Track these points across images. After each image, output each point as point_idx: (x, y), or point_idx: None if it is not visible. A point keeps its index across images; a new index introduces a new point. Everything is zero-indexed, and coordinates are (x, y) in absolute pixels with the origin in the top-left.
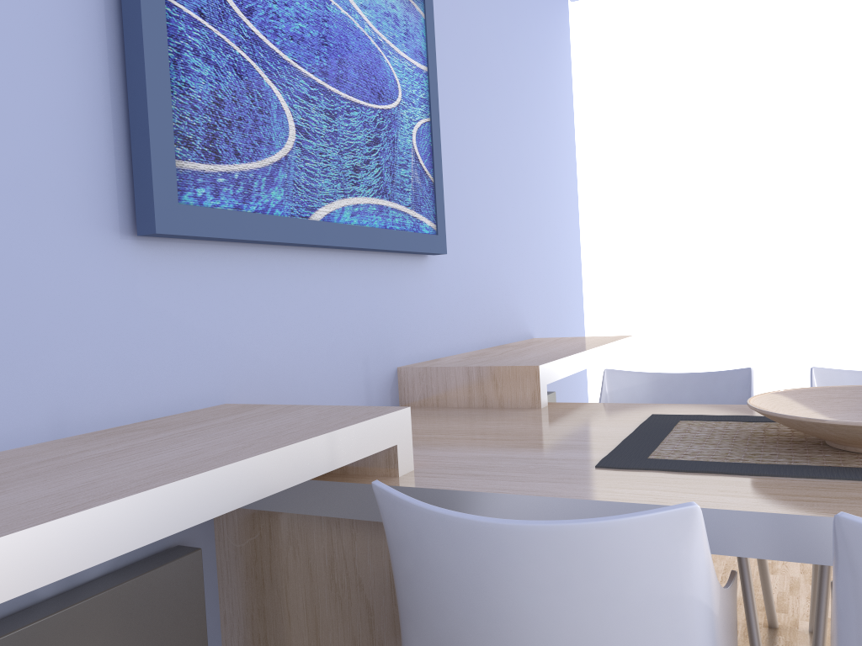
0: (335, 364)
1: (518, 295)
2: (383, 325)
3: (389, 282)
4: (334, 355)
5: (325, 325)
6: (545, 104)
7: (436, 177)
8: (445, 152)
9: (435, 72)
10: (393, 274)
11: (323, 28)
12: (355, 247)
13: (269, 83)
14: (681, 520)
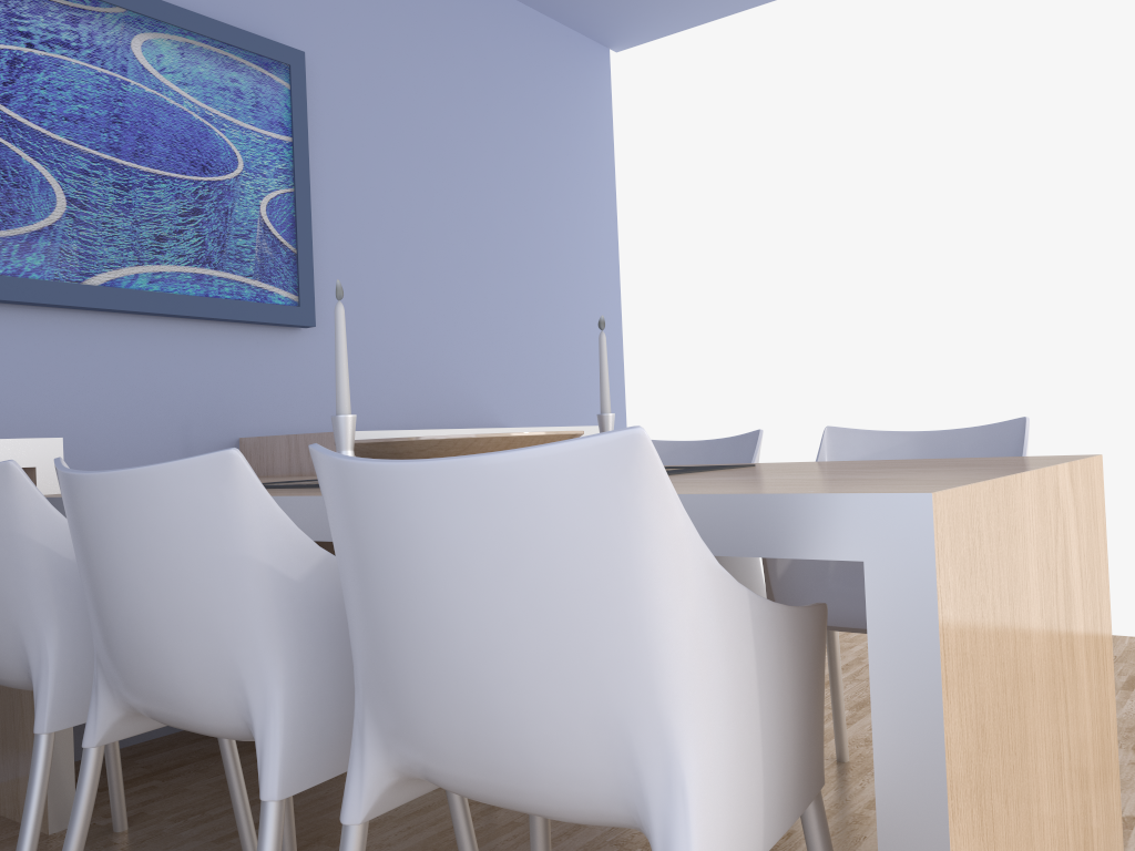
0: (135, 425)
1: (478, 381)
2: (218, 393)
3: (230, 352)
4: (135, 416)
5: (122, 387)
6: (549, 170)
7: (300, 247)
8: (341, 223)
9: (305, 142)
10: (238, 344)
11: (115, 107)
12: (153, 313)
13: (30, 160)
14: (1, 472)
